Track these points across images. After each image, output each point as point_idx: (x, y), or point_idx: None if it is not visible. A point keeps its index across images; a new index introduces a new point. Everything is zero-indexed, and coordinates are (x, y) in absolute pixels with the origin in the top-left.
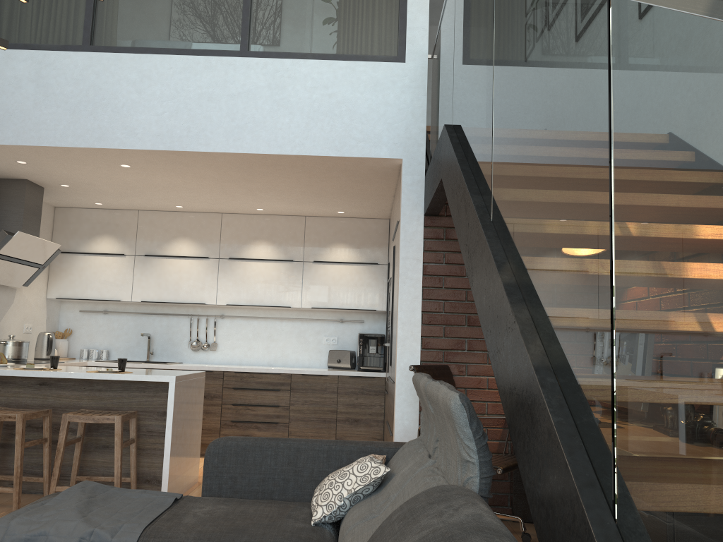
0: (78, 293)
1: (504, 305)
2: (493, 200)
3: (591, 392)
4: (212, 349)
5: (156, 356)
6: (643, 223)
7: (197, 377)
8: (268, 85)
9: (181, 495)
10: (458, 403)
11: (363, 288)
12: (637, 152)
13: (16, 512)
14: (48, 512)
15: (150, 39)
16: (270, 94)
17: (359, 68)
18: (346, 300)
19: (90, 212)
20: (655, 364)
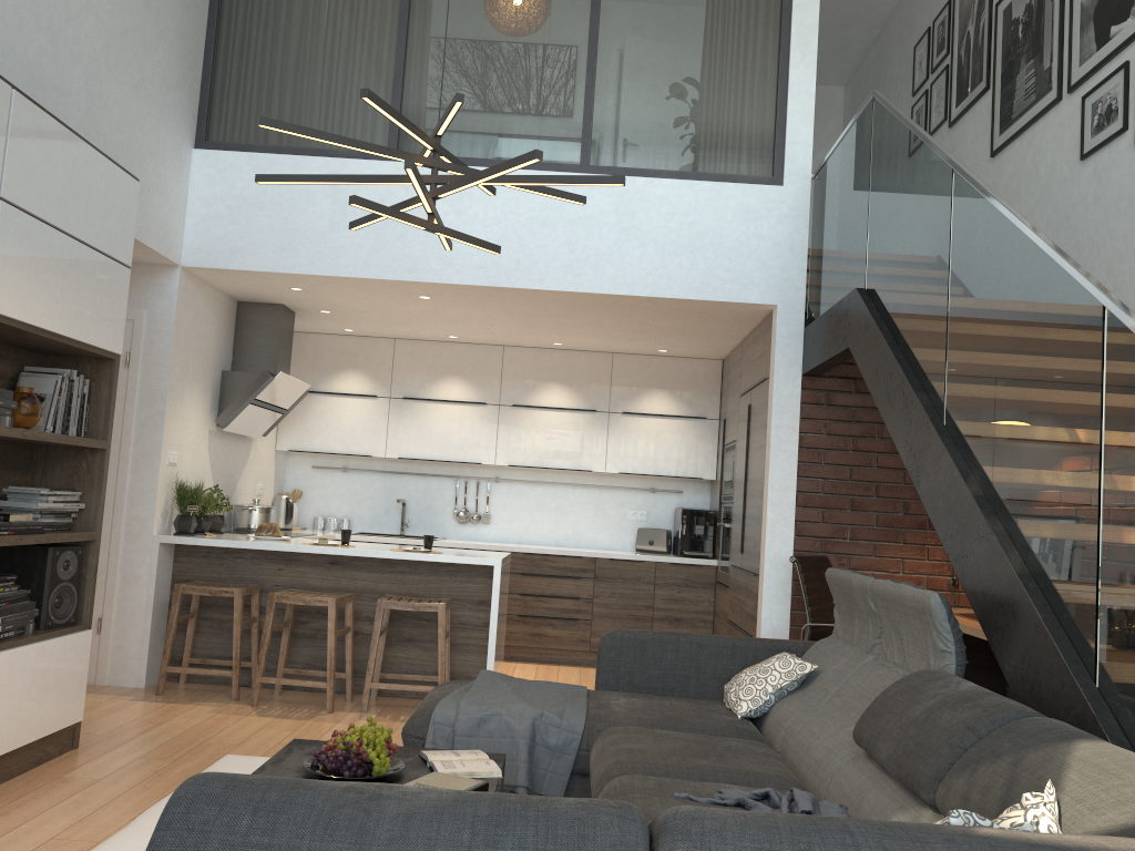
0: (316, 445)
1: (975, 516)
2: (948, 405)
3: (1075, 596)
4: (485, 522)
5: (410, 528)
6: (1128, 484)
7: (508, 560)
8: (615, 208)
9: (586, 687)
10: (938, 601)
11: (687, 450)
12: (1126, 434)
13: (452, 694)
14: (487, 694)
15: (470, 147)
16: (617, 220)
17: (727, 191)
18: (663, 464)
19: (331, 339)
20: (1134, 579)
